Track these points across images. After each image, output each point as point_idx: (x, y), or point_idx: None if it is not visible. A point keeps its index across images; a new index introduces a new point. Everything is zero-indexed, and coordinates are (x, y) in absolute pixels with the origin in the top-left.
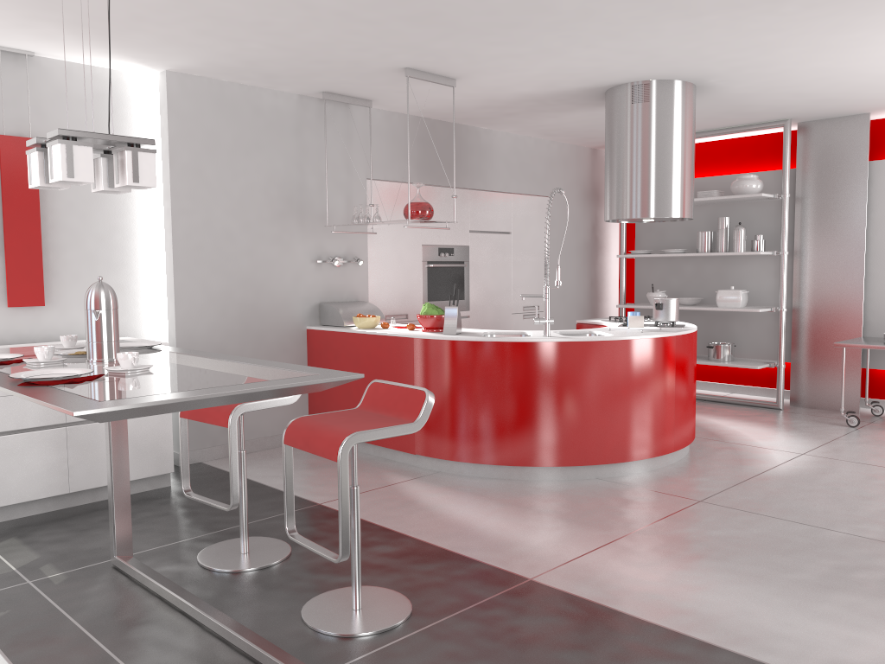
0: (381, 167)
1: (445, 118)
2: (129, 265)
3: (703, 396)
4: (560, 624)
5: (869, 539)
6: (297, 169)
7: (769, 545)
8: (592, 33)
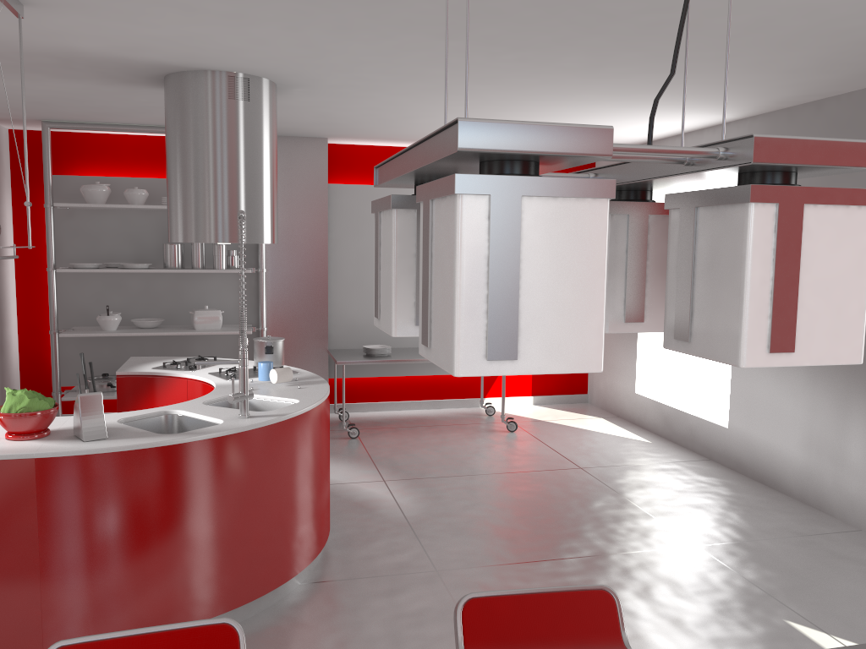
0: None
1: None
2: None
3: None
4: None
5: (593, 557)
6: None
7: None
8: (333, 18)
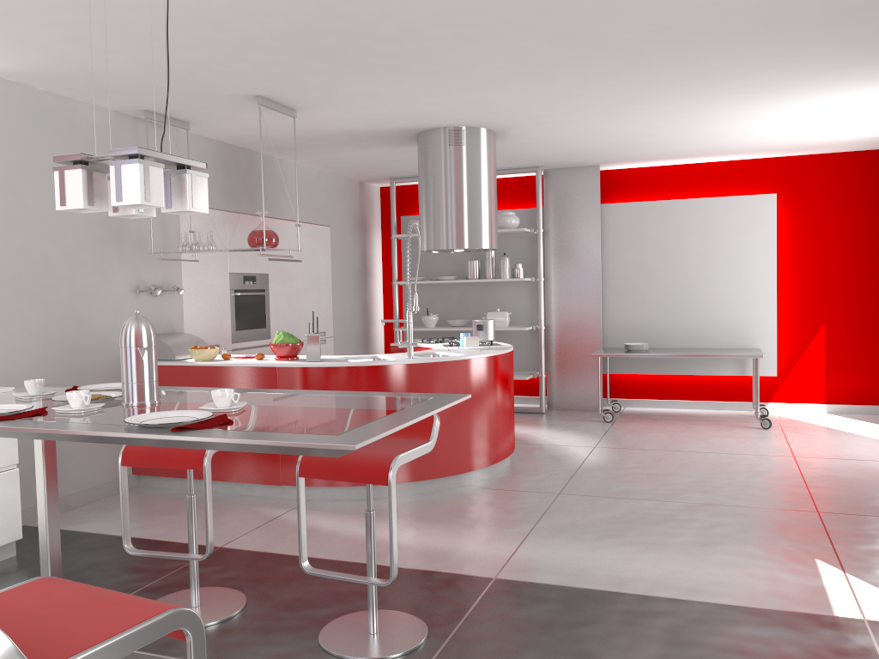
0: None
1: (248, 145)
2: None
3: None
4: (557, 608)
5: (700, 504)
6: None
7: (641, 519)
8: (455, 83)
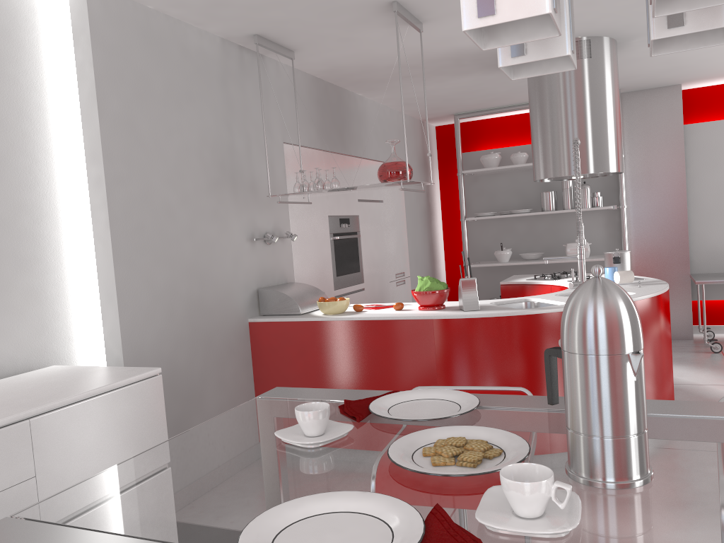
0: (293, 130)
1: (339, 79)
2: (43, 260)
3: None
4: None
5: None
6: (226, 129)
7: None
8: None
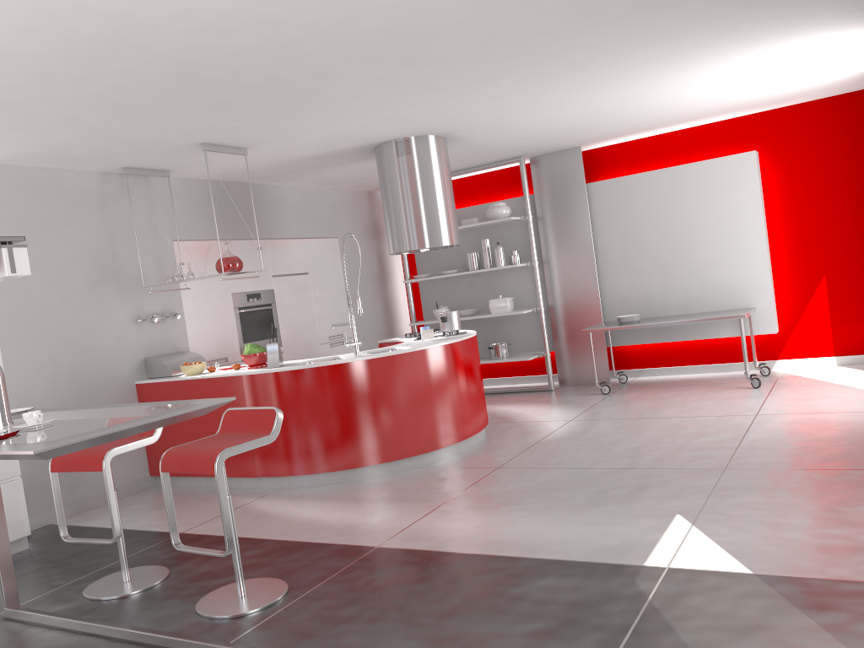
0: (185, 228)
1: (237, 179)
2: None
3: (492, 390)
4: (406, 570)
5: (618, 469)
6: (107, 239)
7: (550, 487)
8: (359, 107)
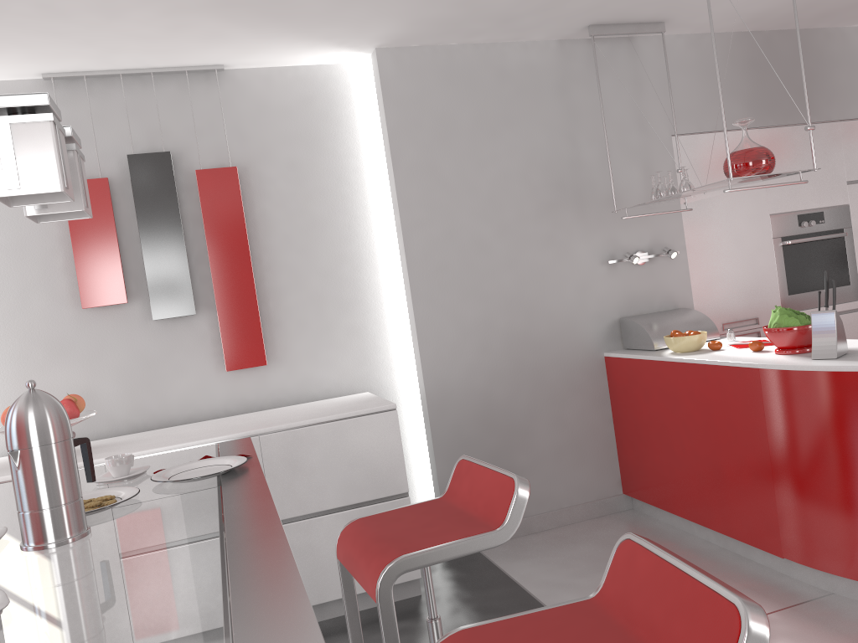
0: (692, 115)
1: (786, 23)
2: (363, 302)
3: None
4: None
5: None
6: (567, 142)
7: None
8: None
